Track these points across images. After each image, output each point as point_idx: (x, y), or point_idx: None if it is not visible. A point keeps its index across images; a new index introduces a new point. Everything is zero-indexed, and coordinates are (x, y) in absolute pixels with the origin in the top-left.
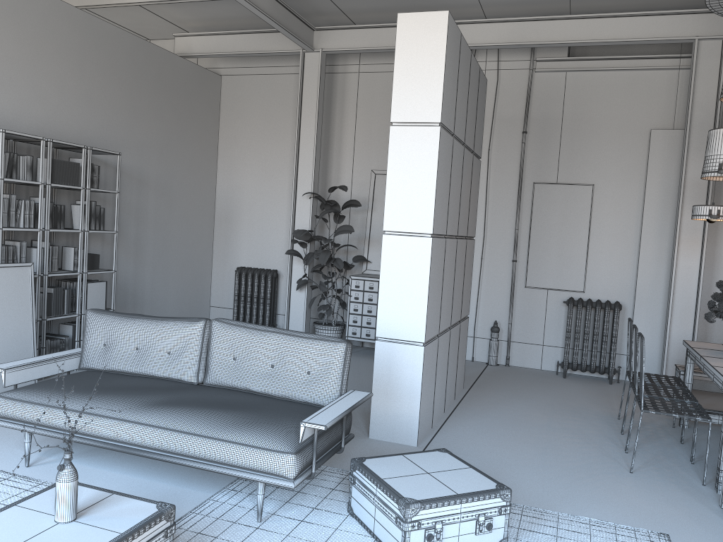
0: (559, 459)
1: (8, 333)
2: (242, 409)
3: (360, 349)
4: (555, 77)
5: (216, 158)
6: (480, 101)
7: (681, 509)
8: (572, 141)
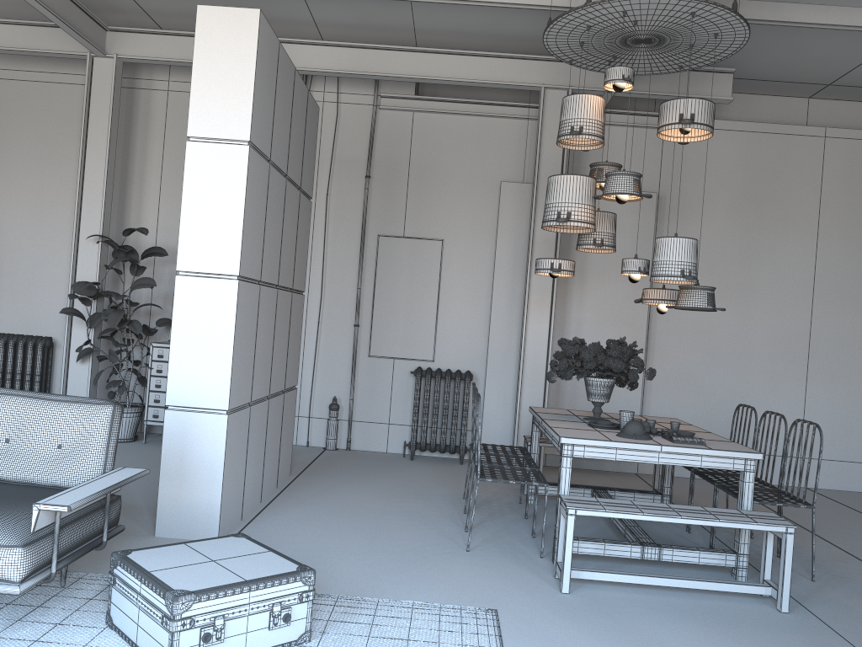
0: (390, 543)
1: None
2: None
3: None
4: (401, 116)
5: None
6: (310, 130)
7: (514, 583)
8: (420, 190)
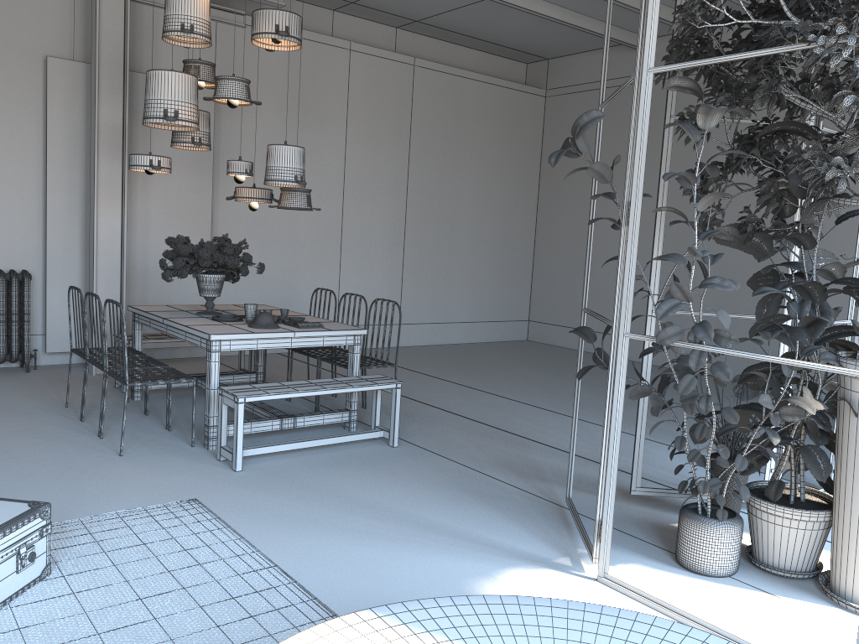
0: (34, 465)
1: None
2: None
3: None
4: None
5: None
6: None
7: (191, 473)
8: None
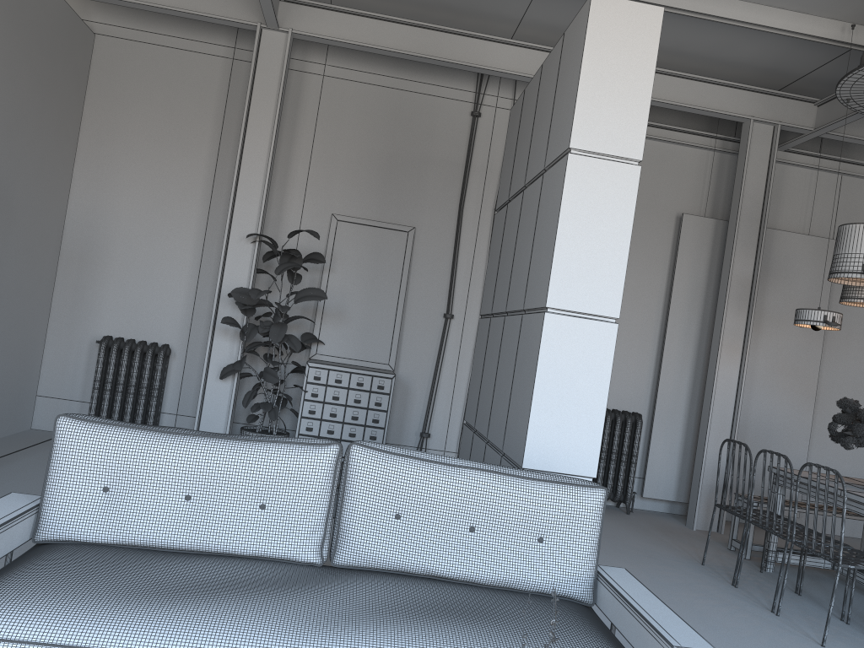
0: (737, 634)
1: None
2: (486, 620)
3: None
4: None
5: (73, 160)
6: None
7: None
8: None
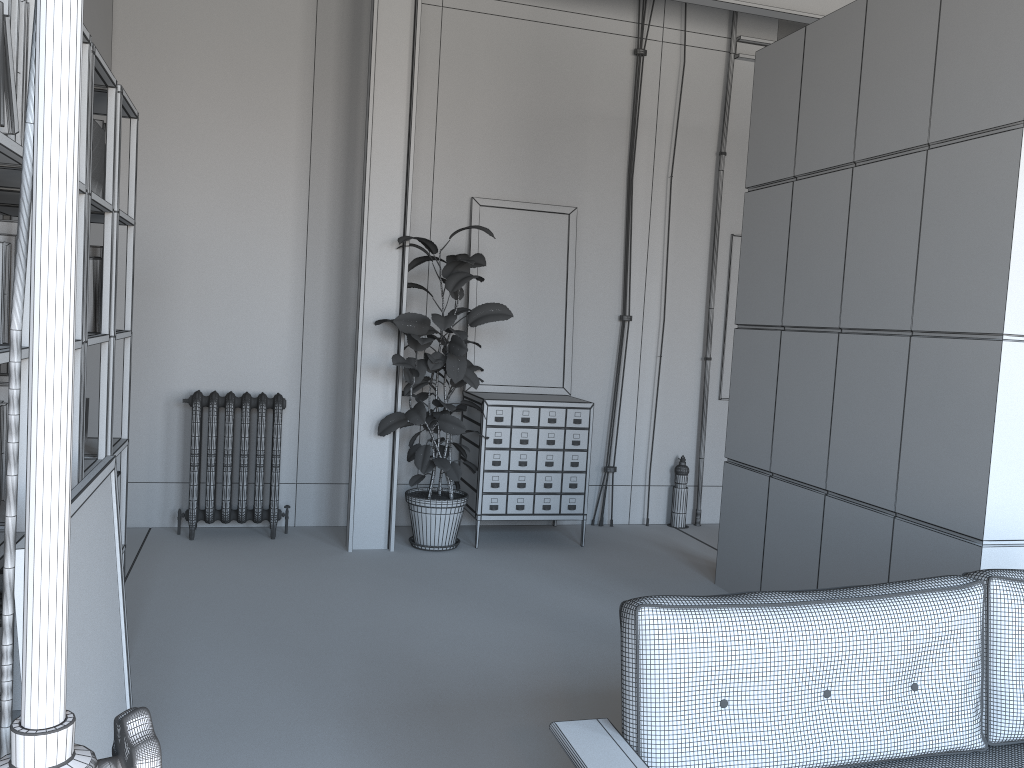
0: None
1: (109, 716)
2: None
3: (470, 533)
4: None
5: None
6: None
7: None
8: None
